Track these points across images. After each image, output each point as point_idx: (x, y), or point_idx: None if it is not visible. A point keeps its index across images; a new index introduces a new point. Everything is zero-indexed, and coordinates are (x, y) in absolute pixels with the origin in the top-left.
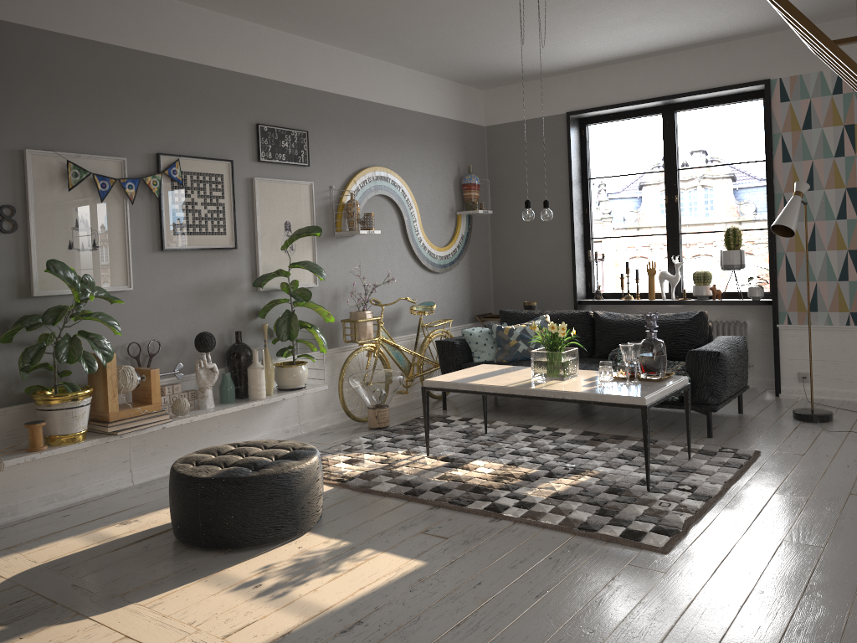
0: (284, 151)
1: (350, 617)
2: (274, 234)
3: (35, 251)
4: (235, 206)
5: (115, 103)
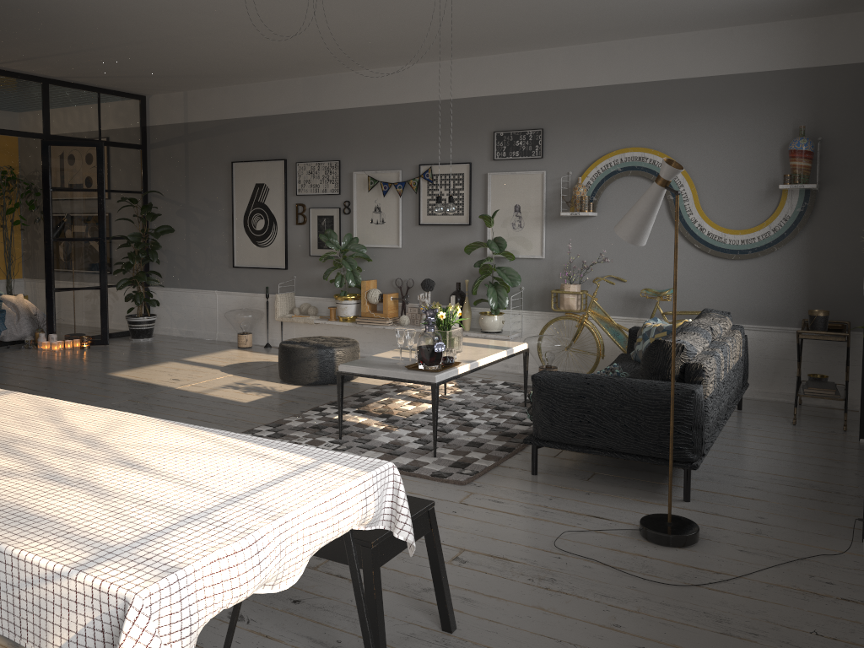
0: (517, 149)
1: (193, 396)
2: (504, 215)
3: (355, 224)
4: (474, 194)
5: (398, 138)
